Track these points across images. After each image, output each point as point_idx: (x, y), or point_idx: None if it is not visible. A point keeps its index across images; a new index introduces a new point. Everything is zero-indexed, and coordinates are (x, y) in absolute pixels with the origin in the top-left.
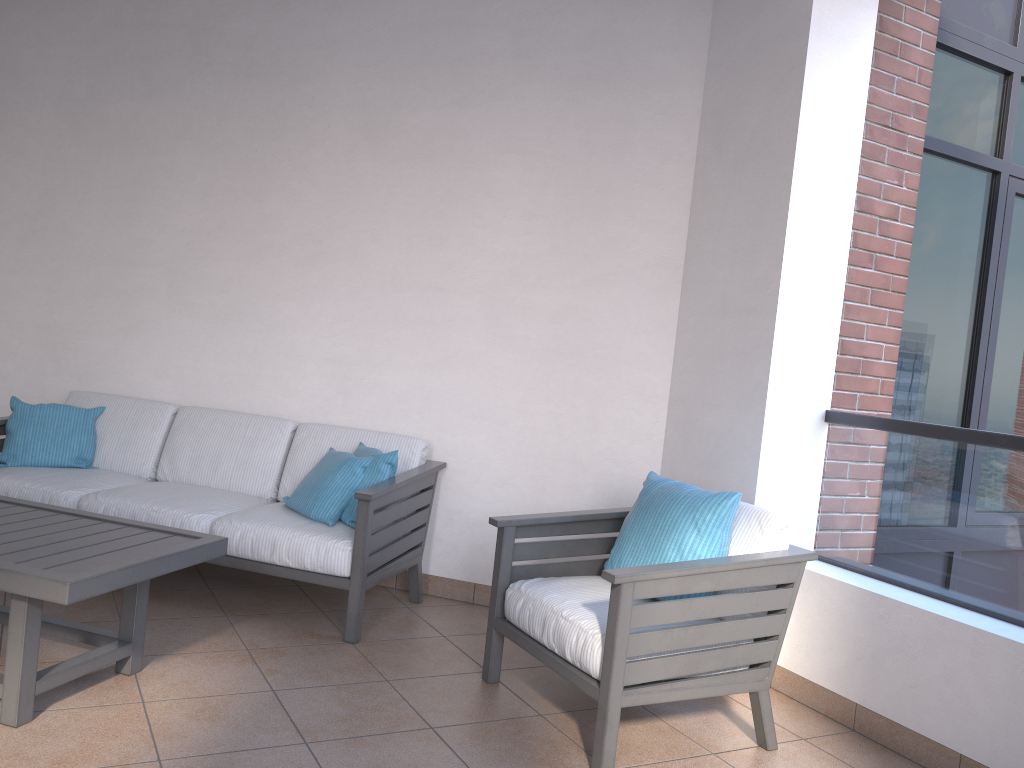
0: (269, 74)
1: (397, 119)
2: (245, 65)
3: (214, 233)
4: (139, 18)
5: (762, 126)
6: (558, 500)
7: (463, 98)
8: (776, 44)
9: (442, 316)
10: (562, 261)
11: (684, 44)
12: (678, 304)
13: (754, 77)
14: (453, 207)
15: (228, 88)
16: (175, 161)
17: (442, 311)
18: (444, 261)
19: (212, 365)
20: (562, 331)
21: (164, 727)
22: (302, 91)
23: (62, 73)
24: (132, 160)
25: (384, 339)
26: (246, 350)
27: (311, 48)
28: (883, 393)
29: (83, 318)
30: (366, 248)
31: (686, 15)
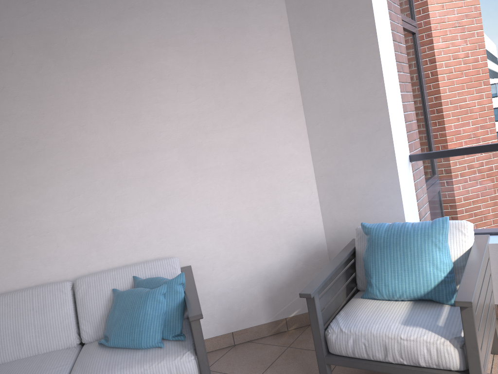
0: None
1: (71, 37)
2: None
3: None
4: None
5: None
6: (268, 260)
7: (120, 13)
8: None
9: (154, 169)
10: (226, 111)
11: None
12: (304, 119)
13: None
14: (138, 92)
15: None
16: None
17: (153, 166)
18: (143, 131)
19: None
20: (239, 155)
21: None
22: None
23: None
24: None
25: (115, 198)
26: None
27: None
28: (417, 138)
29: None
30: (78, 137)
31: None
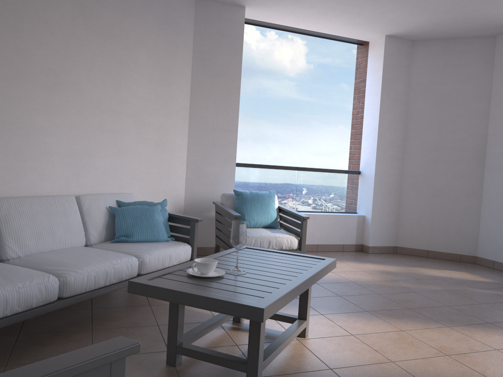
0: None
1: (97, 9)
2: None
3: None
4: None
5: (225, 65)
6: None
7: (125, 10)
8: (229, 38)
9: (120, 127)
10: (159, 103)
11: (189, 19)
12: (188, 125)
13: (220, 46)
14: (122, 69)
15: None
16: None
17: (119, 125)
18: (119, 98)
19: None
20: (160, 135)
21: (295, 314)
22: None
23: None
24: None
25: (95, 140)
26: (12, 150)
27: None
28: None
29: None
30: (84, 85)
31: (189, 7)
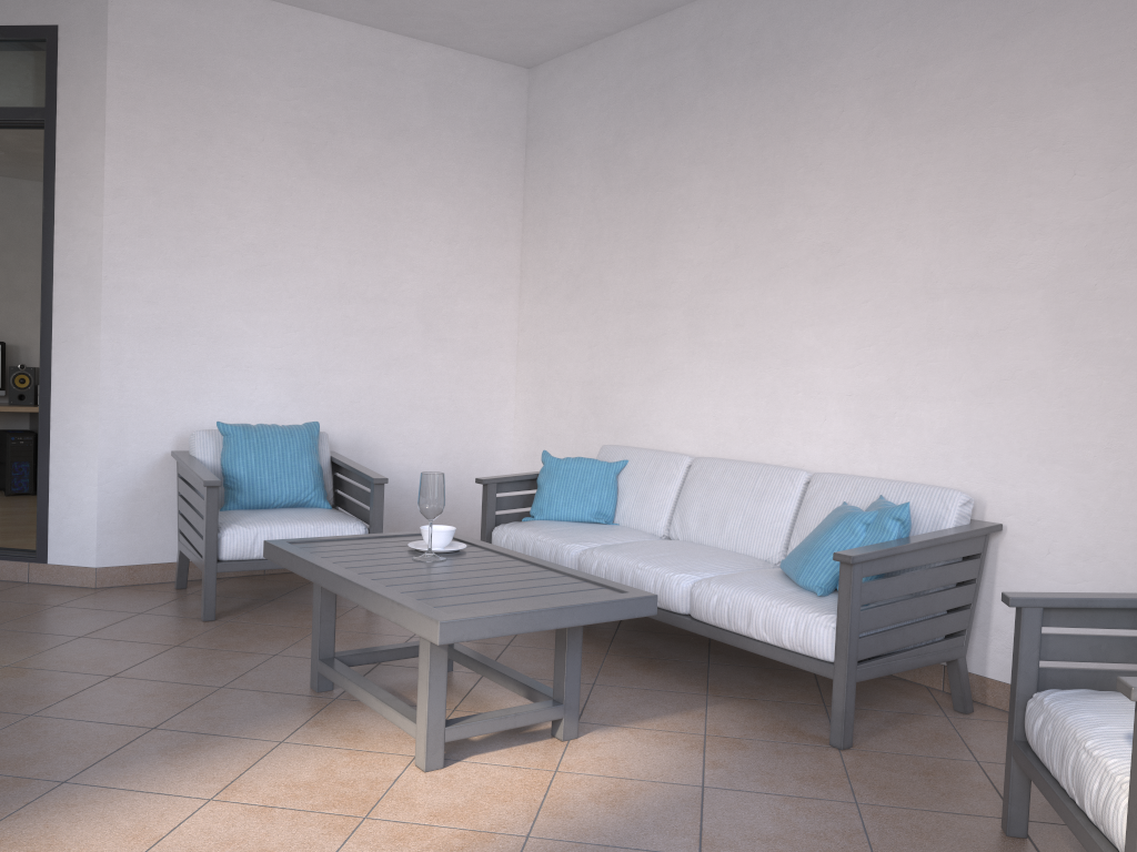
0: (777, 67)
1: (923, 78)
2: (753, 64)
3: (728, 261)
4: (655, 47)
5: None
6: None
7: (1008, 26)
8: None
9: (991, 325)
10: None
11: None
12: None
13: None
14: (1000, 176)
15: (737, 95)
16: (690, 189)
17: (990, 318)
18: (991, 250)
19: (731, 411)
20: None
21: (557, 802)
22: (812, 76)
23: (595, 124)
24: (653, 198)
25: (917, 363)
26: (763, 391)
27: (820, 22)
28: None
29: (617, 370)
30: (891, 250)
31: None
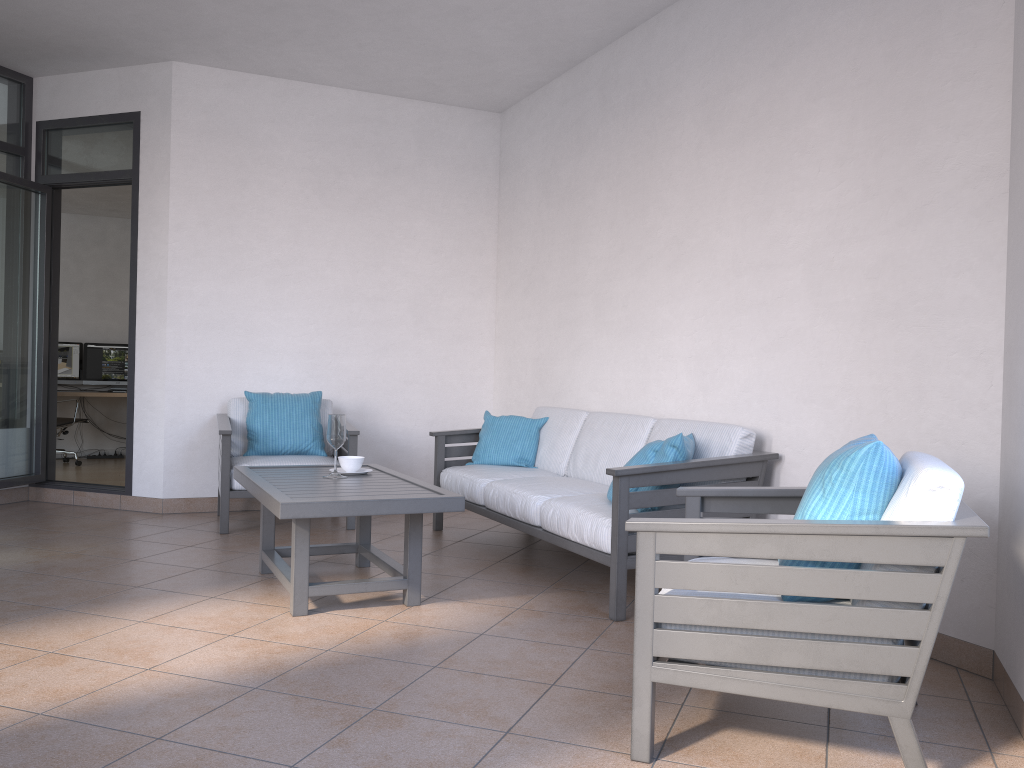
0: (644, 100)
1: (729, 102)
2: (630, 99)
3: (618, 255)
4: (574, 90)
5: None
6: None
7: (778, 57)
8: None
9: (772, 294)
10: (875, 204)
11: None
12: (1006, 223)
13: None
14: (775, 175)
15: (621, 124)
16: (595, 200)
17: (772, 289)
18: (771, 235)
19: (620, 375)
20: (879, 287)
21: (367, 635)
22: (665, 106)
23: (539, 153)
24: (573, 209)
25: (729, 328)
26: (639, 357)
27: (669, 63)
28: None
29: (553, 347)
30: (712, 239)
31: None
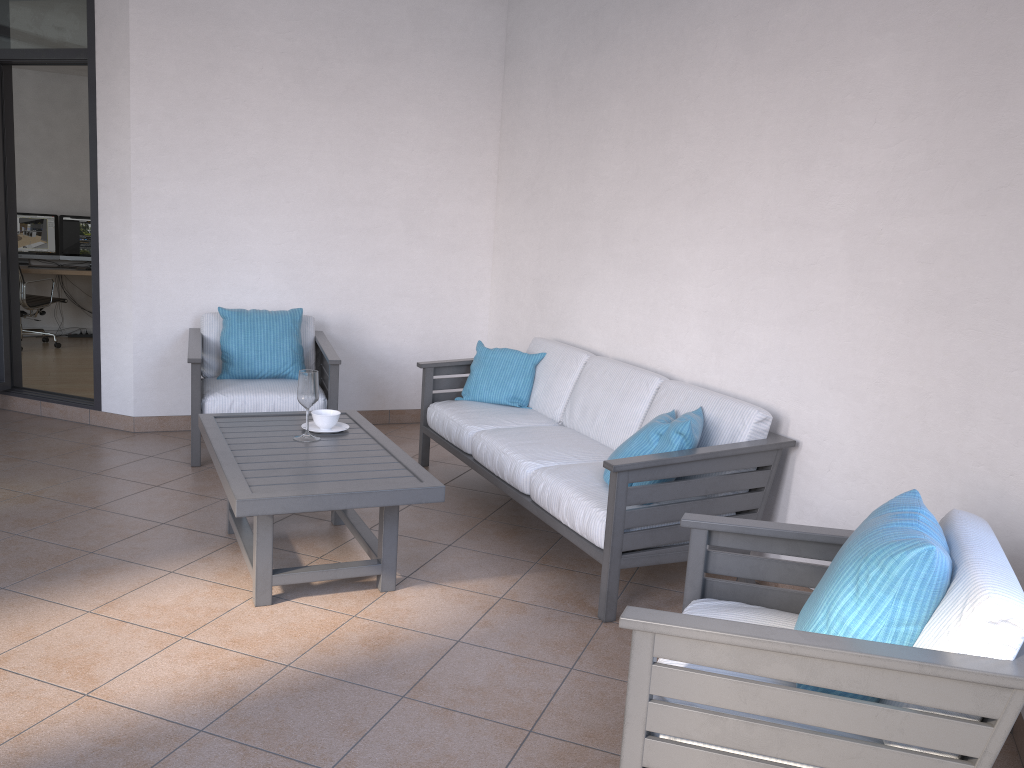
0: (674, 0)
1: (774, 19)
2: None
3: (631, 181)
4: None
5: None
6: None
7: None
8: None
9: (805, 259)
10: (939, 174)
11: None
12: None
13: None
14: (822, 118)
15: (645, 26)
16: (610, 112)
17: (805, 253)
18: (810, 189)
19: (626, 316)
20: (933, 275)
21: (333, 641)
22: (697, 11)
23: (549, 45)
24: (585, 117)
25: (752, 288)
26: (648, 301)
27: None
28: None
29: (555, 271)
30: (741, 182)
31: None
